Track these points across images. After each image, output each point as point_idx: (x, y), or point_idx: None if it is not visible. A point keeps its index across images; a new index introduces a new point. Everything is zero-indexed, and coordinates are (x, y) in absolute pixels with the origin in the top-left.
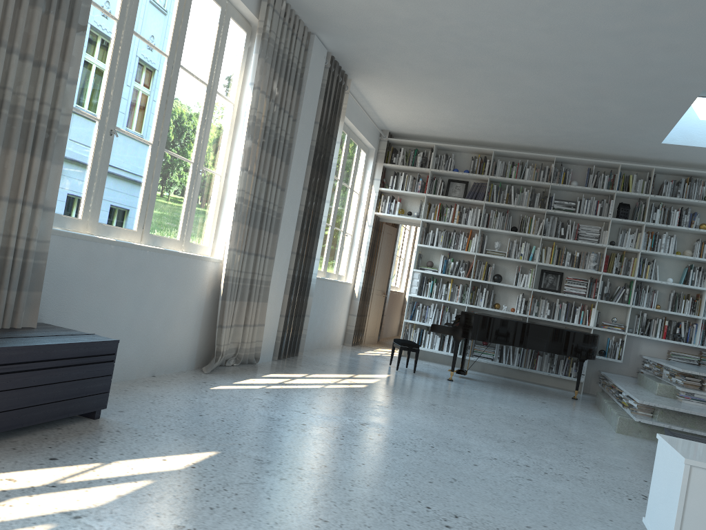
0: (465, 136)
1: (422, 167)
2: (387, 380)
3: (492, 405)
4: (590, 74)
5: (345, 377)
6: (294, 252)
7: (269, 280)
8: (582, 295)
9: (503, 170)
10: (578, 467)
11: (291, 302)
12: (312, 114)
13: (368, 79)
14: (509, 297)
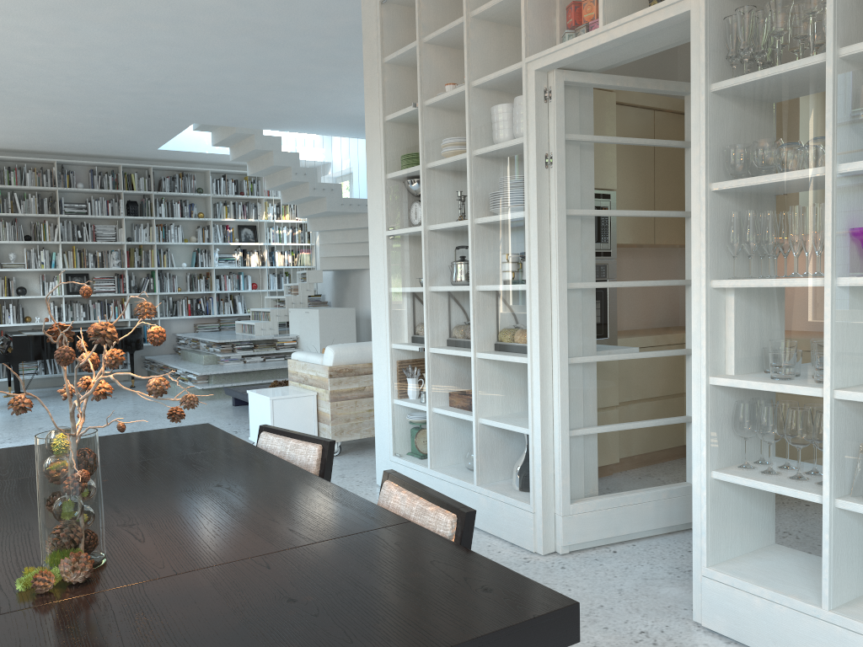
0: None
1: None
2: None
3: None
4: (104, 111)
5: None
6: None
7: None
8: (112, 291)
9: (0, 176)
10: None
11: None
12: None
13: None
14: (39, 308)
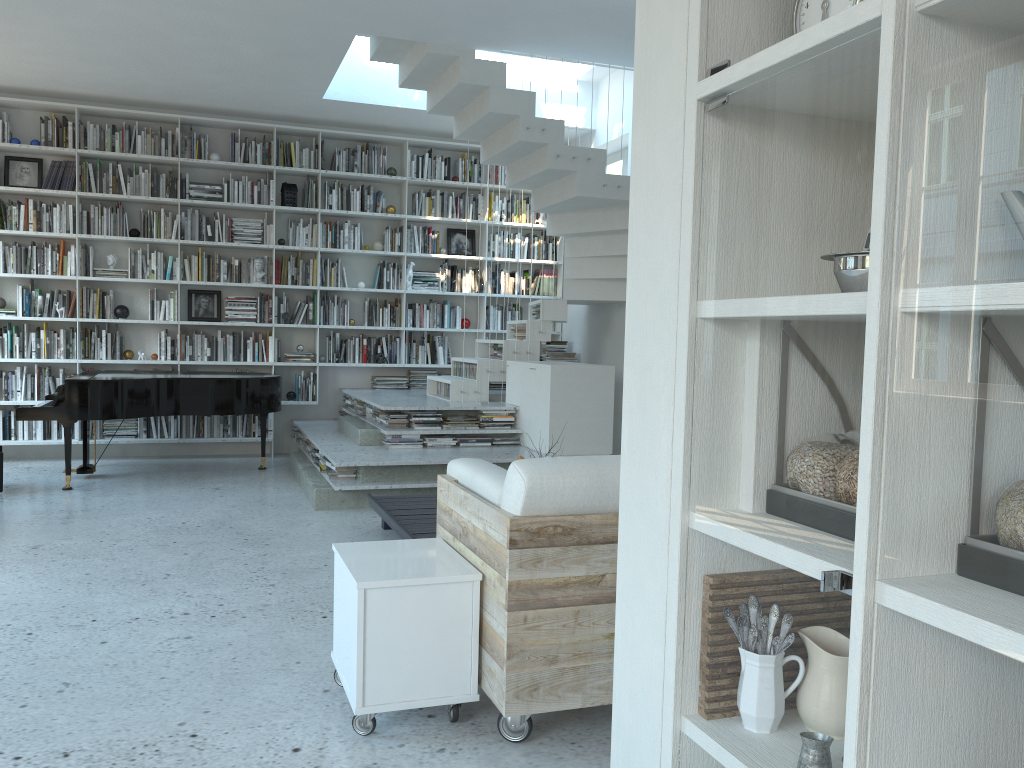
0: (21, 82)
1: None
2: None
3: (138, 517)
4: (200, 1)
5: None
6: None
7: None
8: (252, 320)
9: (100, 138)
10: (261, 588)
11: None
12: None
13: None
14: (147, 338)
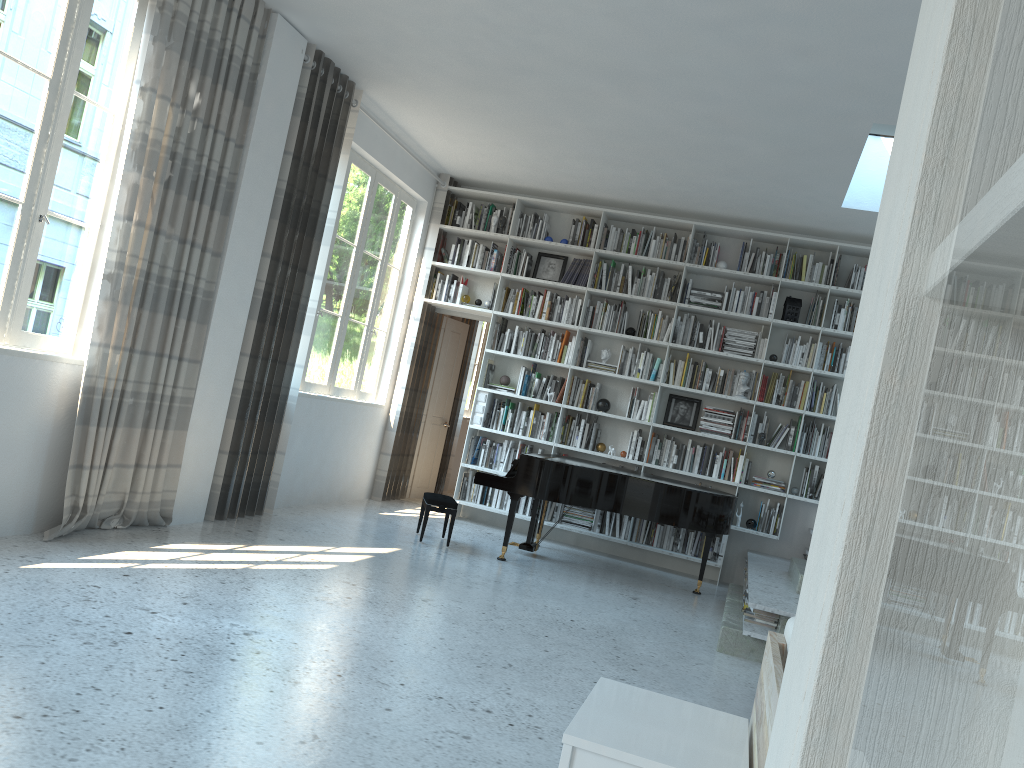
0: (561, 187)
1: (498, 232)
2: (383, 558)
3: (535, 602)
4: (702, 92)
5: (310, 552)
6: (247, 353)
7: (191, 396)
8: (726, 434)
9: (618, 241)
10: None
11: (244, 432)
12: (278, 139)
13: (387, 90)
14: (621, 435)
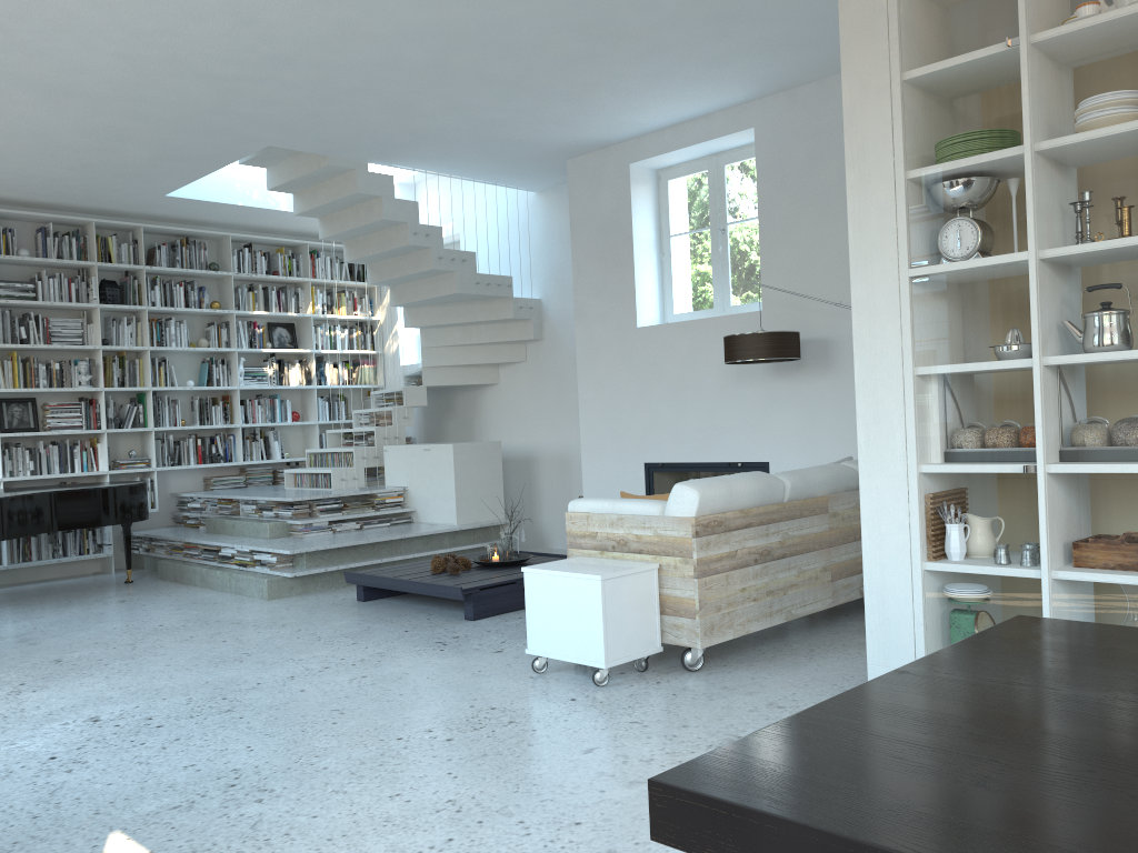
0: None
1: None
2: None
3: (101, 629)
4: (137, 113)
5: None
6: None
7: None
8: (78, 427)
9: None
10: (351, 646)
11: None
12: None
13: None
14: None
